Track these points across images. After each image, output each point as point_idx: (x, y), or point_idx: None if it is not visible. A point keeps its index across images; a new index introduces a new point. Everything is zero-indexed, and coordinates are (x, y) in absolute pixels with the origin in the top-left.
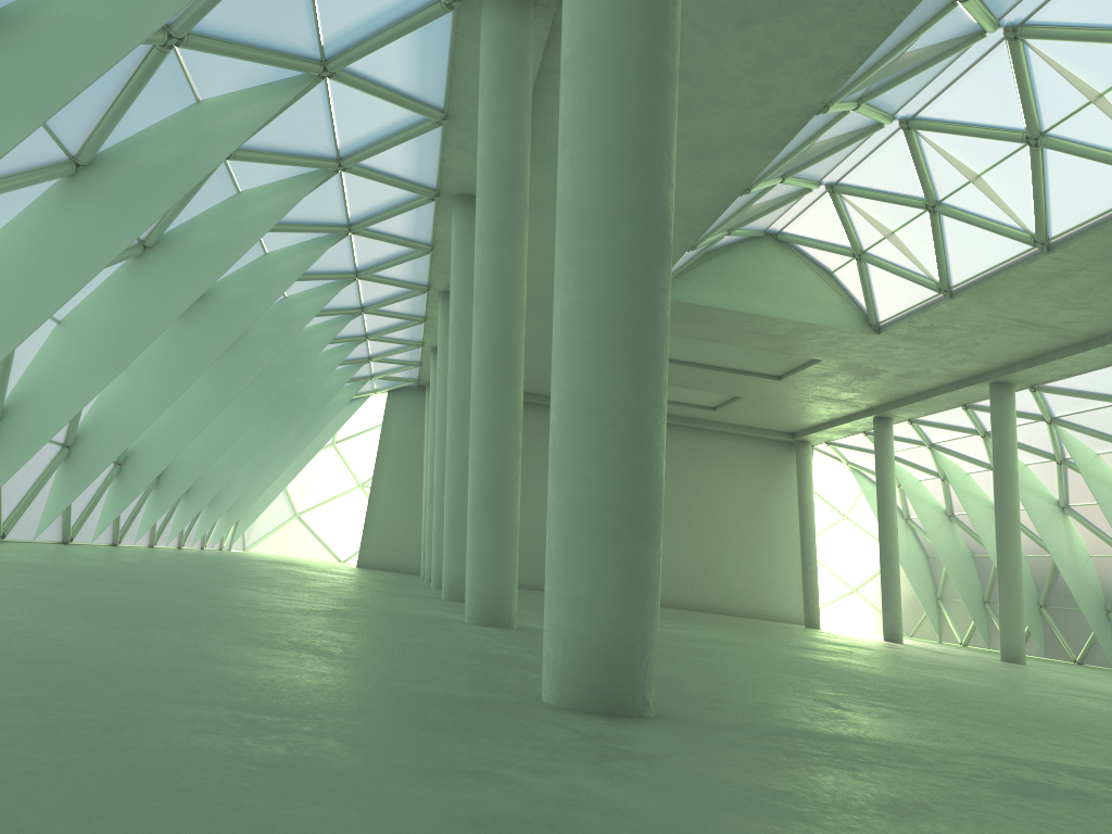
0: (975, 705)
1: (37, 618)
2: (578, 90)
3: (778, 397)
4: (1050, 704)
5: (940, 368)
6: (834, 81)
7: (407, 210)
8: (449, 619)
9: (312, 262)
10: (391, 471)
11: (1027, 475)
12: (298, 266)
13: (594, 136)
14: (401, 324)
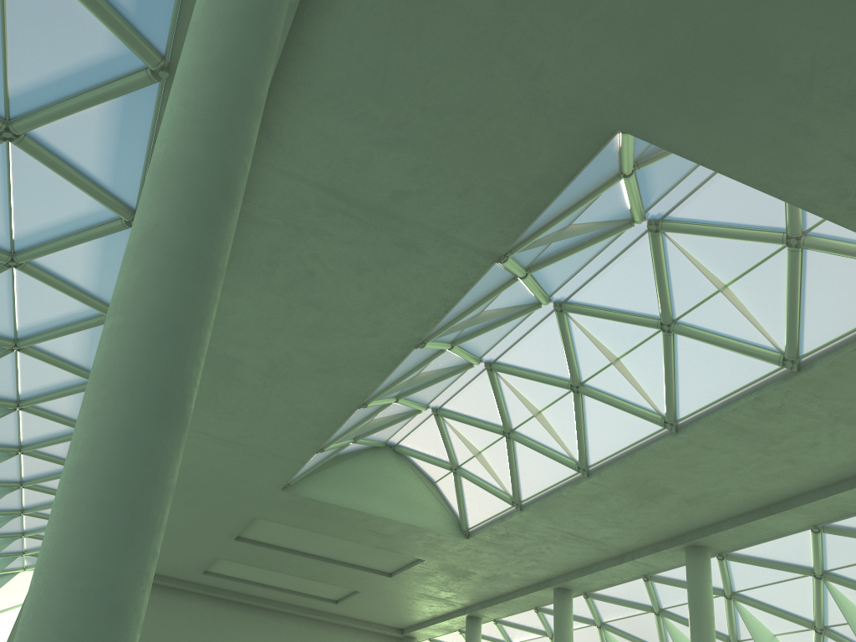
0: None
1: None
2: (129, 272)
3: (389, 593)
4: None
5: (517, 573)
6: (427, 323)
7: (75, 392)
8: None
9: None
10: None
11: None
12: None
13: (132, 311)
14: None
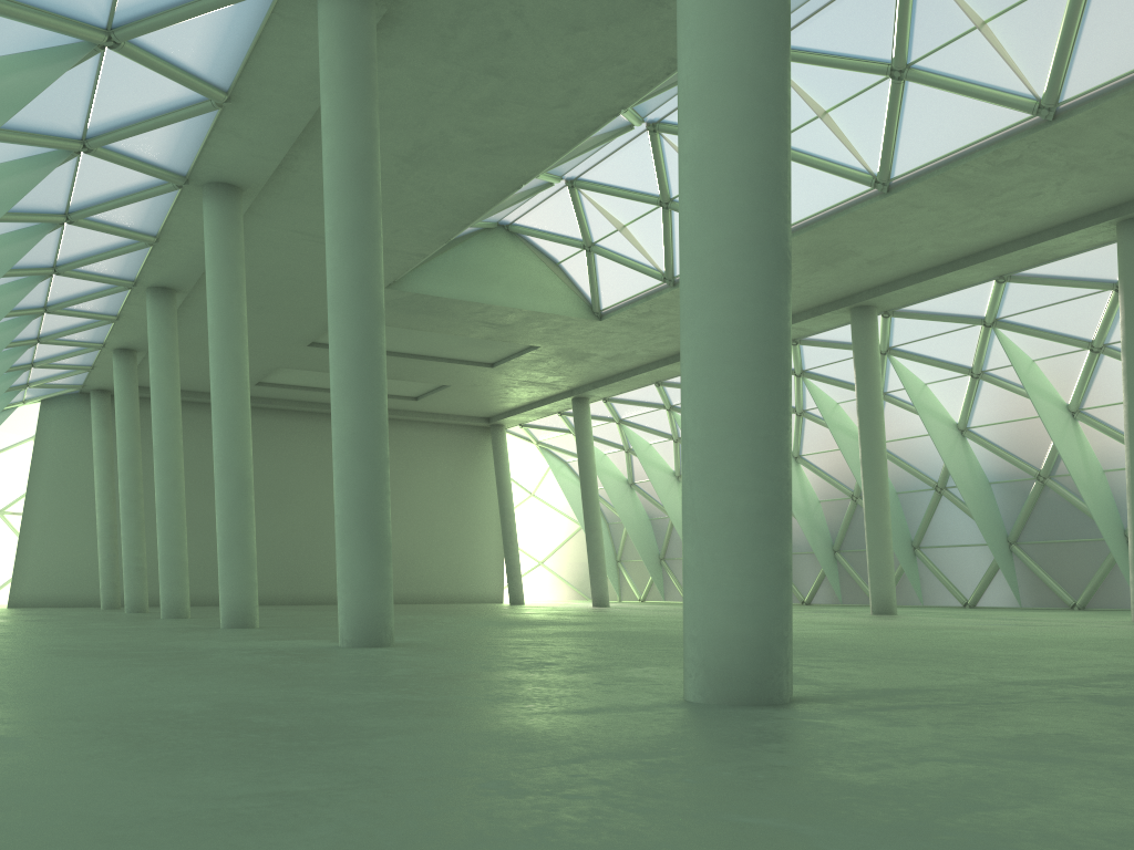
0: (847, 648)
1: (92, 715)
2: (720, 121)
3: (485, 384)
4: (864, 638)
5: (645, 350)
6: (639, 89)
7: (147, 197)
8: (321, 646)
9: (19, 256)
10: (49, 493)
11: None
12: (1, 262)
13: (740, 166)
14: (86, 324)
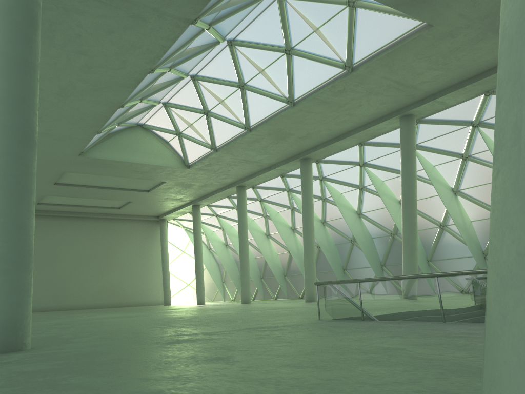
0: (201, 320)
1: None
2: None
3: (149, 200)
4: (236, 314)
5: (217, 182)
6: (154, 60)
7: None
8: None
9: None
10: None
11: (254, 223)
12: None
13: None
14: None
